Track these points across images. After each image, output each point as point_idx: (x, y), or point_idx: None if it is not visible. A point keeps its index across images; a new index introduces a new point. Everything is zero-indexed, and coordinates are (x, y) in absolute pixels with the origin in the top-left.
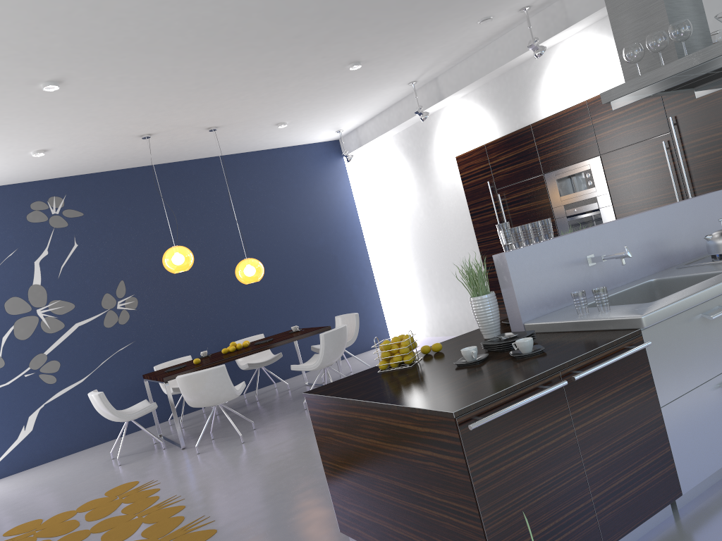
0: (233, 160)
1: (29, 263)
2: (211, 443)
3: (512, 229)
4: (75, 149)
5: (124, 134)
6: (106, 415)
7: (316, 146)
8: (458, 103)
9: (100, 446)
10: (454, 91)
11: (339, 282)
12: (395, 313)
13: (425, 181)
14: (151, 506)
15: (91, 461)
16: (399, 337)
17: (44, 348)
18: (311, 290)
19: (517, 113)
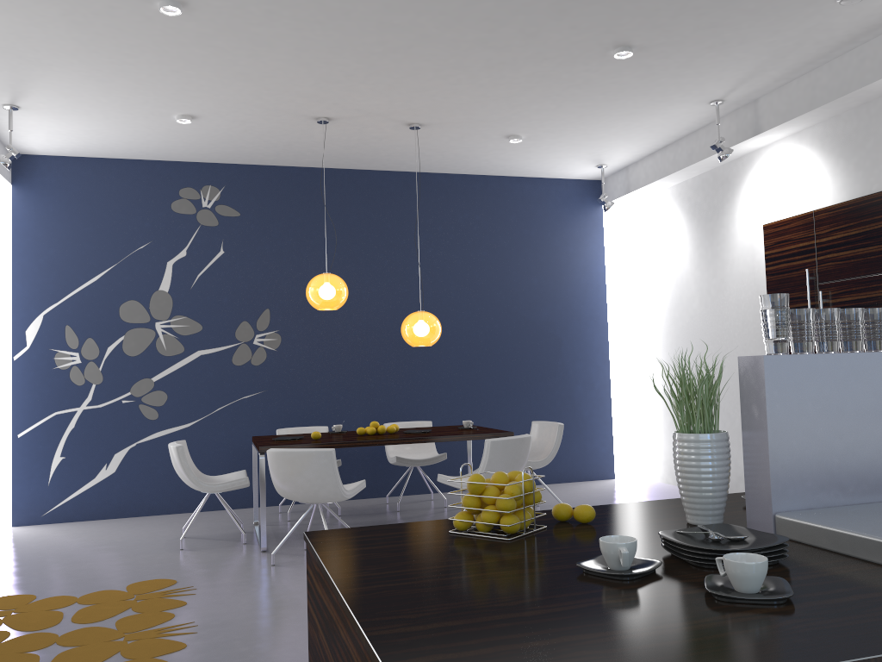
0: (447, 181)
1: (160, 263)
2: (299, 555)
3: (793, 311)
4: (232, 123)
5: (292, 111)
6: (181, 477)
7: (567, 183)
8: (784, 144)
9: (189, 515)
10: (780, 122)
11: (557, 377)
12: (630, 438)
13: (710, 256)
14: (152, 629)
15: (161, 532)
16: (507, 475)
17: (153, 372)
18: (516, 378)
19: (878, 166)
